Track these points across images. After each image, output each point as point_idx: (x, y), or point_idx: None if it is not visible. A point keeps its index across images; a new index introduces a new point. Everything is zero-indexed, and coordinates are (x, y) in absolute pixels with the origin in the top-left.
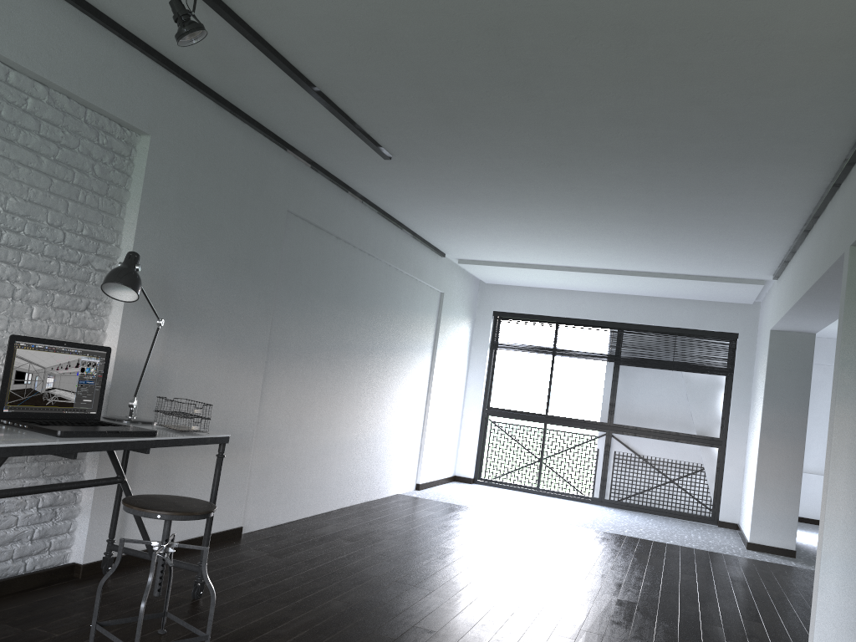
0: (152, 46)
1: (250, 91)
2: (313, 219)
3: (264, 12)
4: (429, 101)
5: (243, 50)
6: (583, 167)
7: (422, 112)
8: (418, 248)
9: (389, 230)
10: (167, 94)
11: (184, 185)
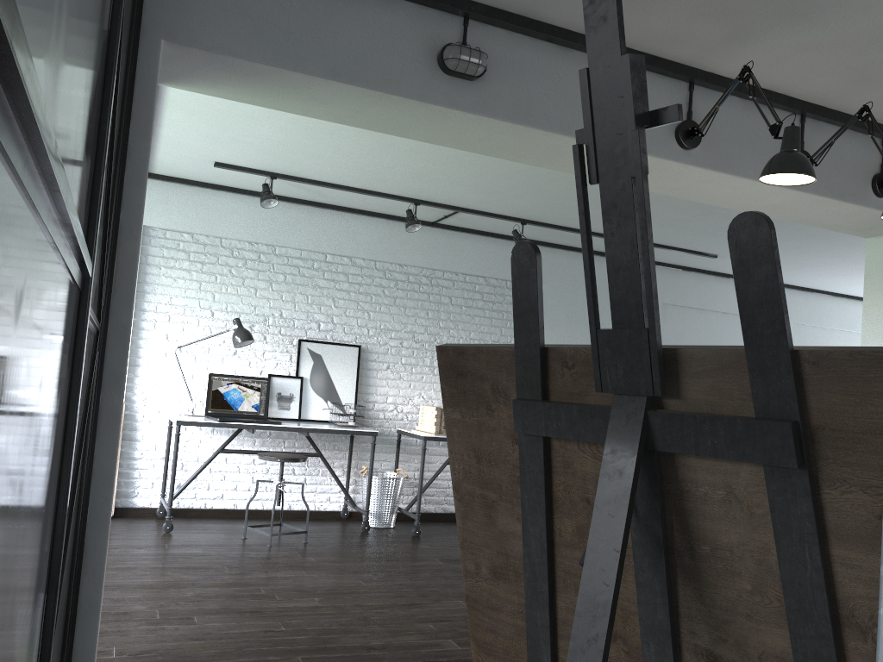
0: (536, 240)
1: (598, 245)
2: (690, 304)
3: (558, 220)
4: (683, 230)
5: (570, 233)
6: (844, 236)
7: (690, 234)
8: (843, 304)
9: (793, 296)
10: (551, 260)
11: (570, 306)
